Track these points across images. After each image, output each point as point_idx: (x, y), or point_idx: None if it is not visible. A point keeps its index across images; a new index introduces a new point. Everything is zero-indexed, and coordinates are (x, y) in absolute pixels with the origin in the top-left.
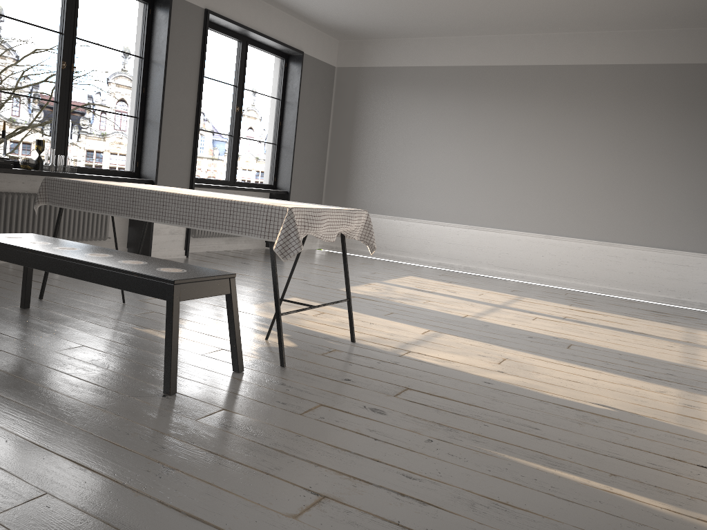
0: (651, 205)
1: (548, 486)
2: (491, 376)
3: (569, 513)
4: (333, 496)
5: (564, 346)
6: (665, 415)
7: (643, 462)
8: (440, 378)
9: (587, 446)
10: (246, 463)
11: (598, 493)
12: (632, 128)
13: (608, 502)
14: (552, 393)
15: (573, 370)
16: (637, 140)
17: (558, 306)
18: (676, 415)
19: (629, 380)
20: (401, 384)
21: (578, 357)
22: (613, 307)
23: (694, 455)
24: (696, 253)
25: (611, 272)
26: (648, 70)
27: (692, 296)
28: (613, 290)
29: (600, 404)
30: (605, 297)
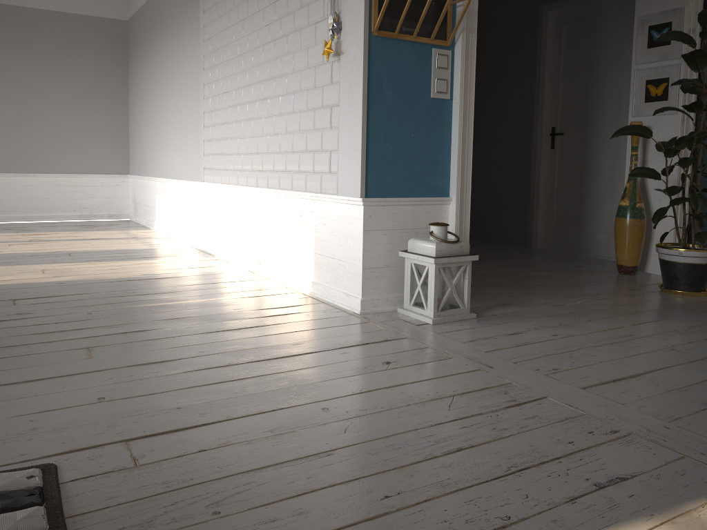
0: (57, 137)
1: (183, 307)
2: (55, 280)
3: (208, 311)
4: (92, 346)
5: (66, 255)
6: (182, 270)
7: (204, 288)
8: (23, 289)
9: (171, 290)
10: (1, 357)
11: (207, 302)
12: (29, 67)
13: (215, 303)
14: (110, 277)
15: (98, 265)
16: (36, 78)
17: (9, 234)
18: (187, 268)
19: (138, 261)
20: (4, 299)
21: (88, 258)
22: (51, 228)
23: (219, 279)
24: (100, 175)
25: (30, 201)
26: (36, 14)
27: (101, 210)
28: (35, 217)
29: (145, 274)
30: (33, 223)
